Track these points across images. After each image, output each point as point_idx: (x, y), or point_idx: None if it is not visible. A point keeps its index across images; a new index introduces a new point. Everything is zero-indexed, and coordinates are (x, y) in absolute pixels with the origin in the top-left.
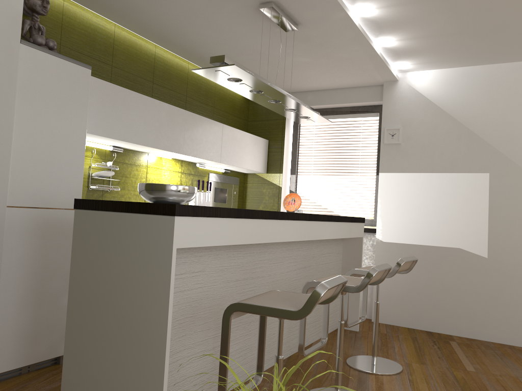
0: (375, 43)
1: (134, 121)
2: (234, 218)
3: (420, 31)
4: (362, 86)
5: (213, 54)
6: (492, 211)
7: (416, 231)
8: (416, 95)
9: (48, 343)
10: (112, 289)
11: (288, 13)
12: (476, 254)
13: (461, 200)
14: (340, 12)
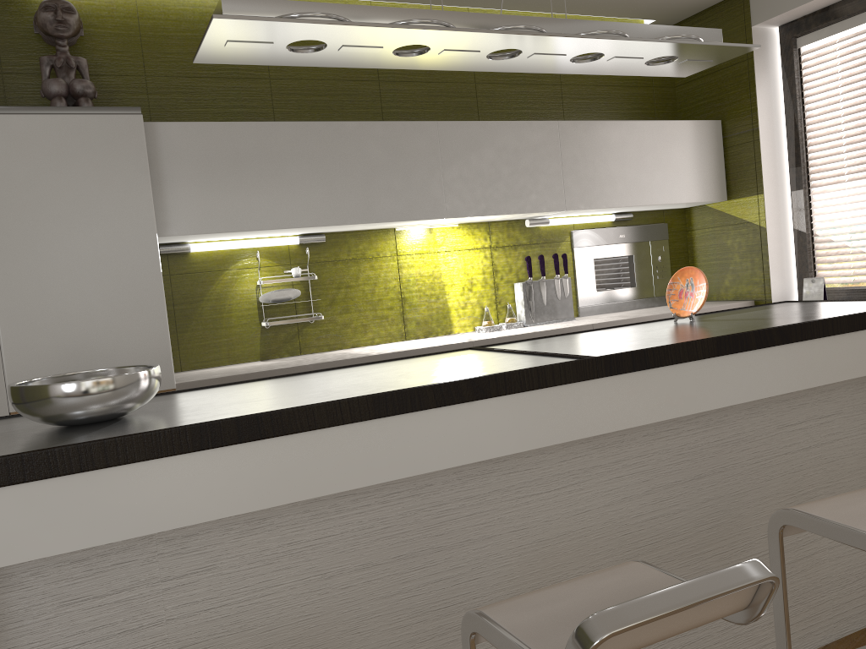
0: None
1: (298, 182)
2: (183, 453)
3: None
4: None
5: None
6: None
7: None
8: None
9: None
10: None
11: None
12: None
13: None
14: None
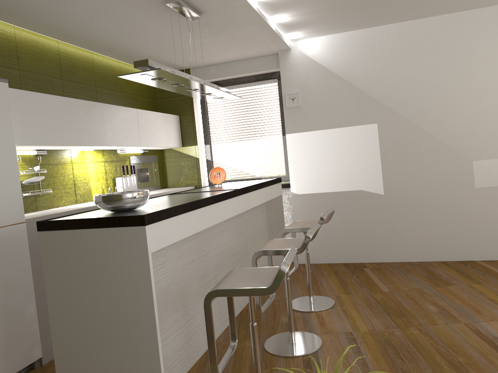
0: (270, 20)
1: (56, 124)
2: (188, 212)
3: (309, 8)
4: (259, 56)
5: (118, 43)
6: (383, 155)
7: (324, 181)
8: (308, 61)
9: (21, 353)
10: (94, 298)
11: (192, 4)
12: (375, 193)
13: (357, 149)
14: (241, 0)
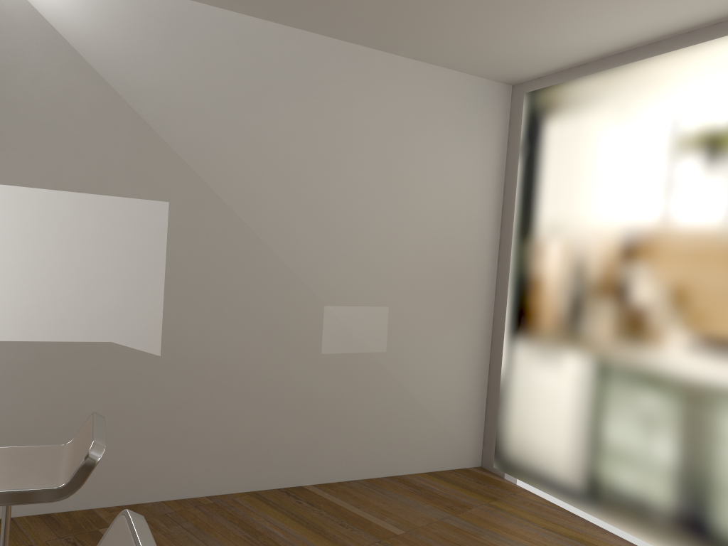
0: None
1: None
2: None
3: None
4: None
5: None
6: (172, 272)
7: (22, 314)
8: (28, 12)
9: None
10: None
11: None
12: (143, 351)
13: (117, 250)
14: None
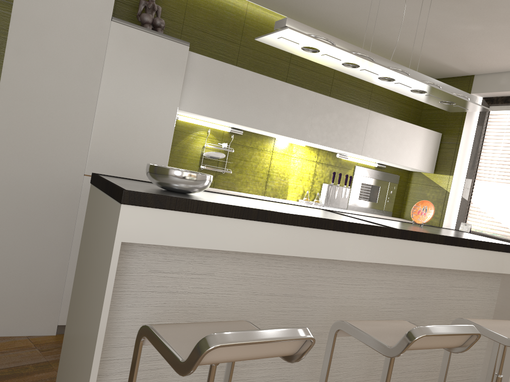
0: None
1: (246, 102)
2: (234, 218)
3: None
4: None
5: (358, 27)
6: None
7: None
8: None
9: None
10: (88, 272)
11: None
12: None
13: None
14: None
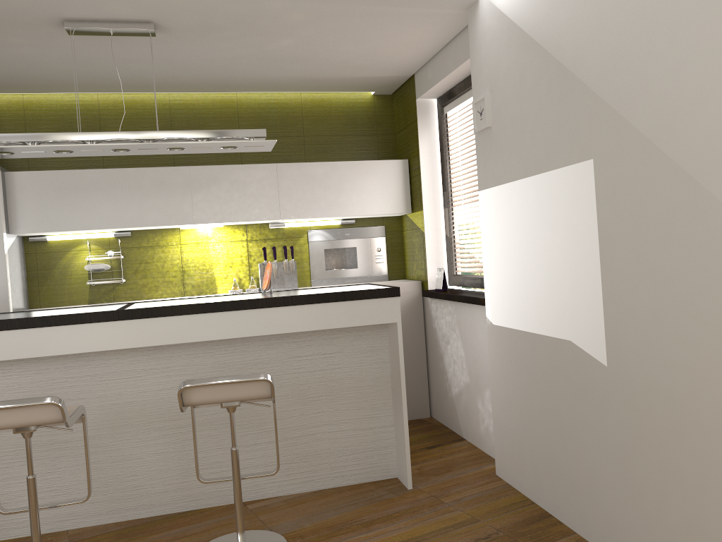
0: None
1: (97, 203)
2: None
3: None
4: (465, 29)
5: (212, 78)
6: (604, 252)
7: (521, 304)
8: (498, 18)
9: None
10: None
11: (108, 19)
12: (592, 356)
13: (563, 231)
14: None
